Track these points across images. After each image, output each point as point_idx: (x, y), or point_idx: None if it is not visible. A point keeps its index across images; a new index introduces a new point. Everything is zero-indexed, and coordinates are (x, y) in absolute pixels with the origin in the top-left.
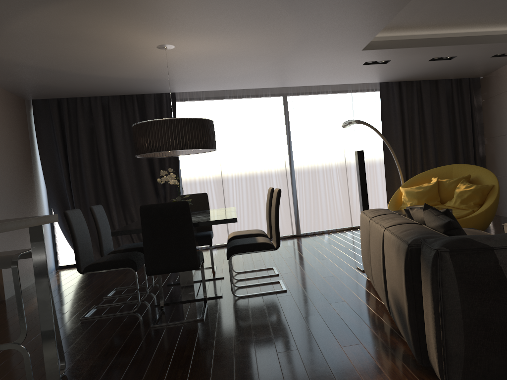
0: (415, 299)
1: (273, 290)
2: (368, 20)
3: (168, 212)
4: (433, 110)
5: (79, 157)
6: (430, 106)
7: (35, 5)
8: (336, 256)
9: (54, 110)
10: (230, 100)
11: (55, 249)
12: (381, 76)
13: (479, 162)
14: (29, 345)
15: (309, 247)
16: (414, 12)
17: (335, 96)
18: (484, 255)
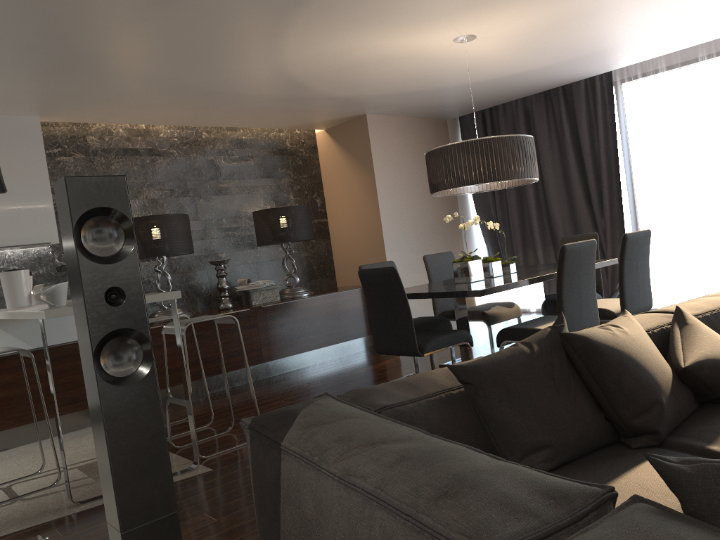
0: None
1: None
2: None
3: (379, 280)
4: None
5: None
6: None
7: (274, 54)
8: None
9: (478, 126)
10: (709, 62)
11: None
12: None
13: None
14: None
15: None
16: None
17: None
18: (273, 453)
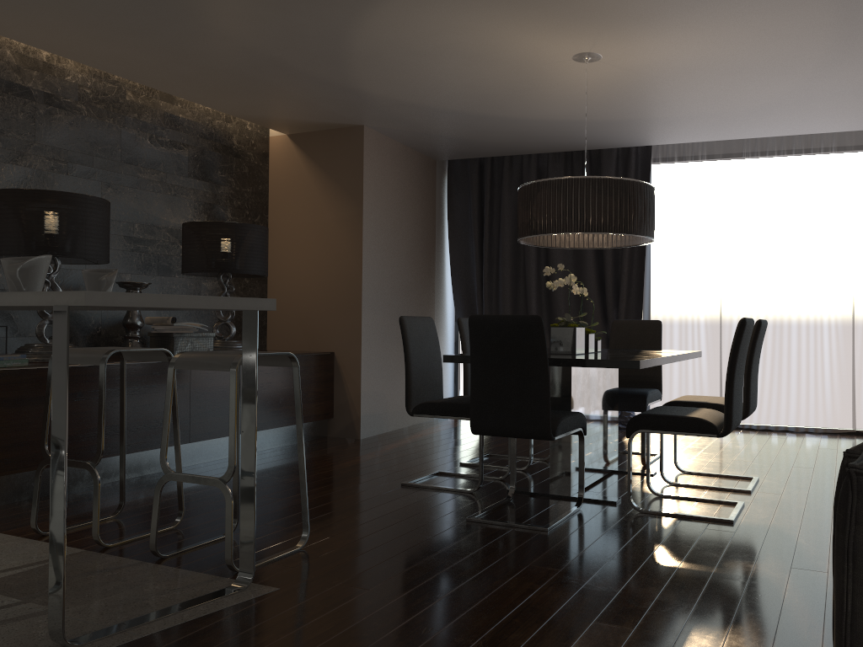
0: None
1: (710, 516)
2: None
3: (509, 331)
4: None
5: (498, 248)
6: None
7: (367, 2)
8: None
9: (473, 176)
10: (753, 160)
11: (456, 384)
12: None
13: None
14: (316, 500)
15: None
16: None
17: None
18: None
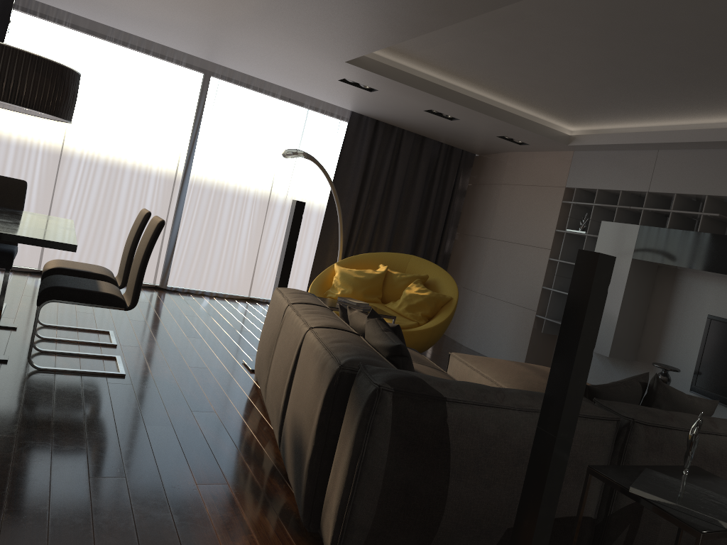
0: (327, 440)
1: (103, 370)
2: (370, 28)
3: None
4: (408, 174)
5: None
6: (406, 168)
7: None
8: (216, 337)
9: None
10: (114, 46)
11: None
12: (357, 105)
13: (441, 260)
14: None
15: (176, 311)
16: (431, 44)
17: (284, 105)
18: (433, 405)
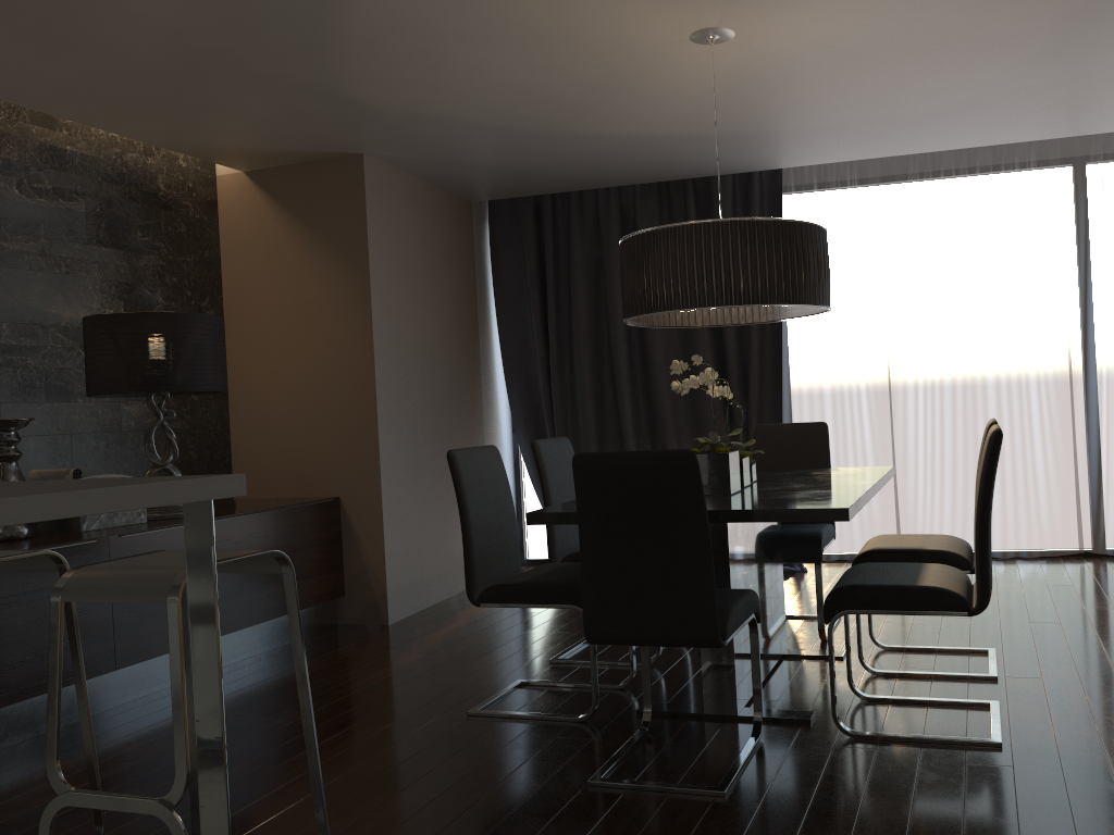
0: None
1: (961, 735)
2: None
3: (642, 478)
4: None
5: (570, 325)
6: None
7: None
8: None
9: (526, 222)
10: (922, 184)
11: (520, 522)
12: None
13: None
14: (333, 763)
15: None
16: None
17: None
18: None
